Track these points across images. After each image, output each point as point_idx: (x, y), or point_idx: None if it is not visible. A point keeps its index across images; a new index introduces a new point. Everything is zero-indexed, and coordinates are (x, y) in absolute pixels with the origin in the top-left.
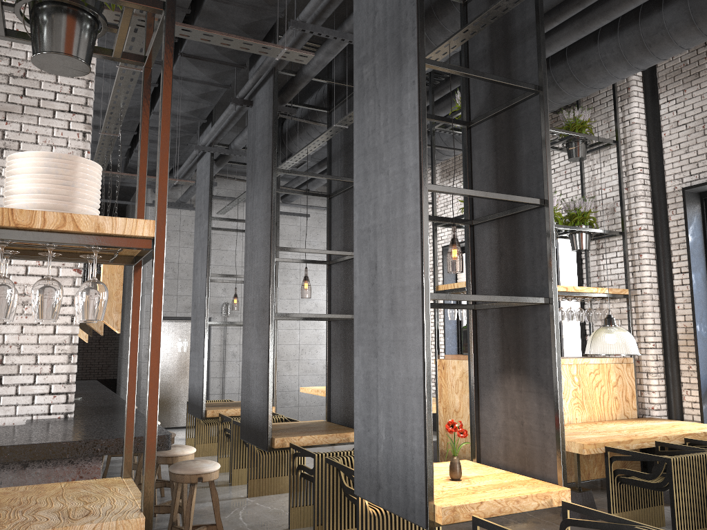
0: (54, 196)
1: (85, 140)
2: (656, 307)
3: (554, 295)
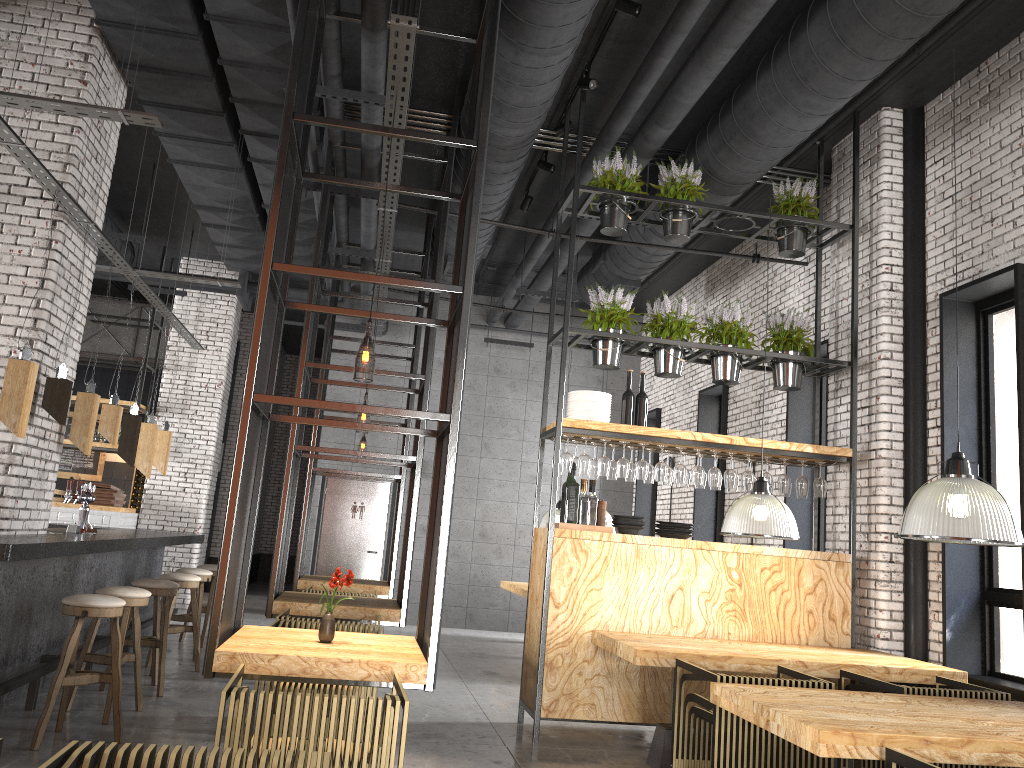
0: None
1: (54, 229)
2: (897, 479)
3: (453, 410)
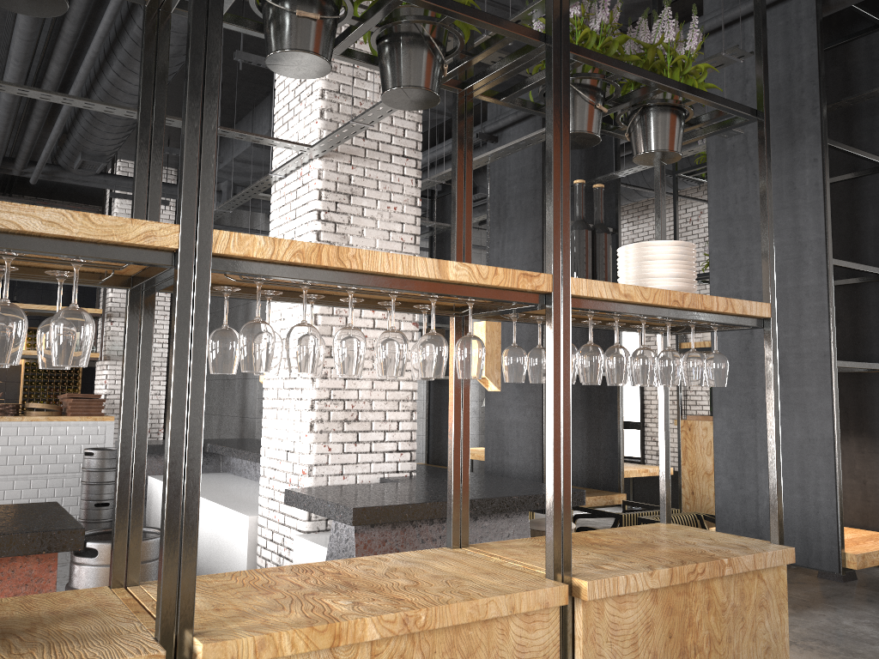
0: (688, 280)
1: (416, 187)
2: None
3: None
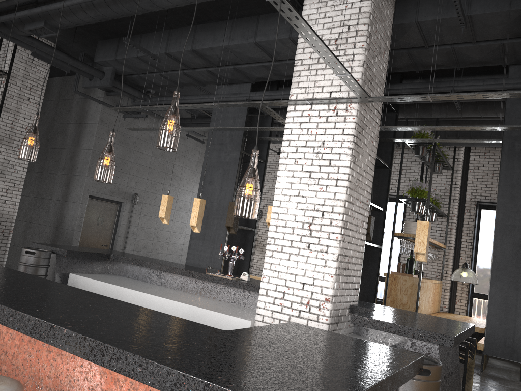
0: None
1: (378, 130)
2: (453, 256)
3: None
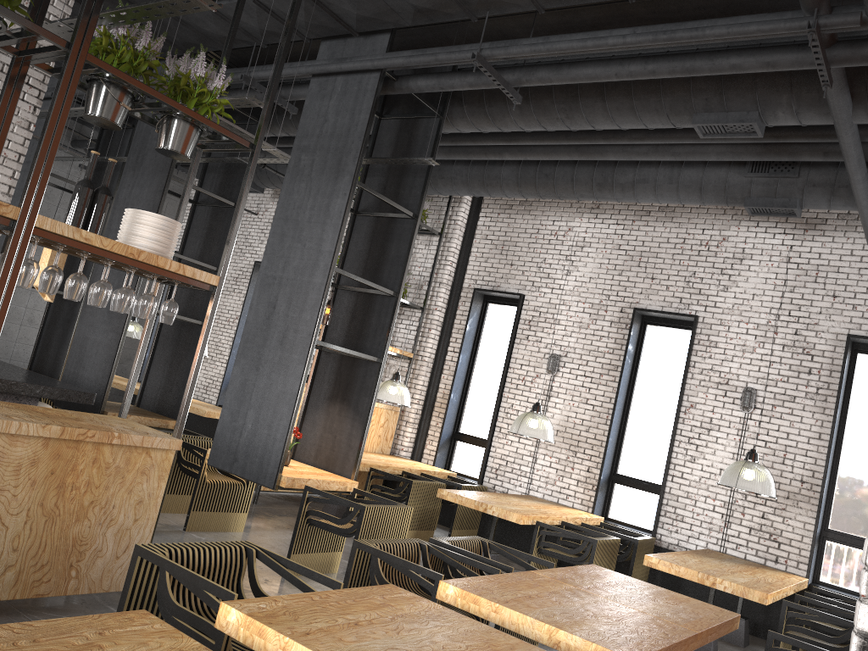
0: (163, 245)
1: (34, 114)
2: (428, 373)
3: (384, 357)
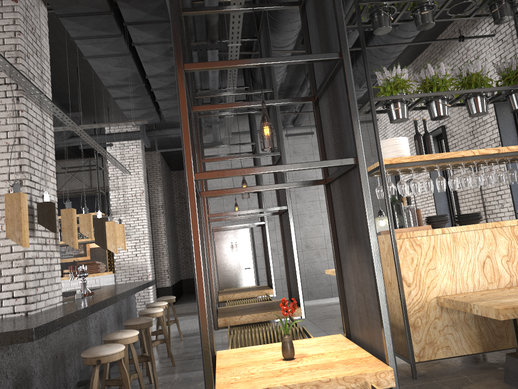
0: None
1: (18, 103)
2: None
3: (358, 153)
